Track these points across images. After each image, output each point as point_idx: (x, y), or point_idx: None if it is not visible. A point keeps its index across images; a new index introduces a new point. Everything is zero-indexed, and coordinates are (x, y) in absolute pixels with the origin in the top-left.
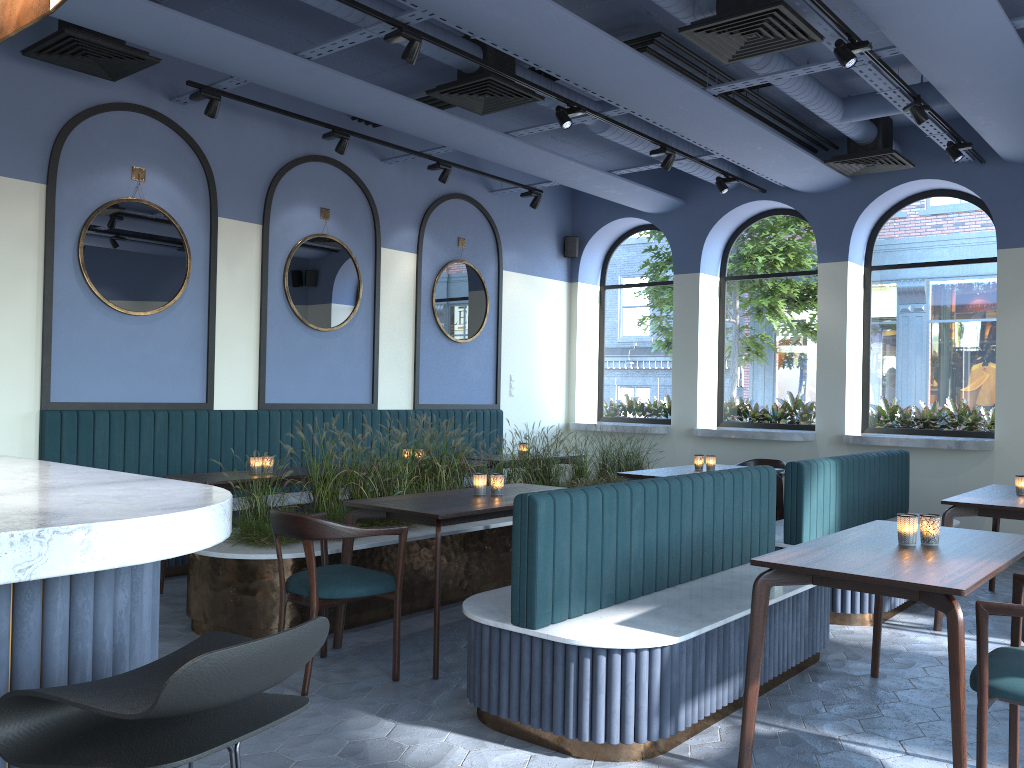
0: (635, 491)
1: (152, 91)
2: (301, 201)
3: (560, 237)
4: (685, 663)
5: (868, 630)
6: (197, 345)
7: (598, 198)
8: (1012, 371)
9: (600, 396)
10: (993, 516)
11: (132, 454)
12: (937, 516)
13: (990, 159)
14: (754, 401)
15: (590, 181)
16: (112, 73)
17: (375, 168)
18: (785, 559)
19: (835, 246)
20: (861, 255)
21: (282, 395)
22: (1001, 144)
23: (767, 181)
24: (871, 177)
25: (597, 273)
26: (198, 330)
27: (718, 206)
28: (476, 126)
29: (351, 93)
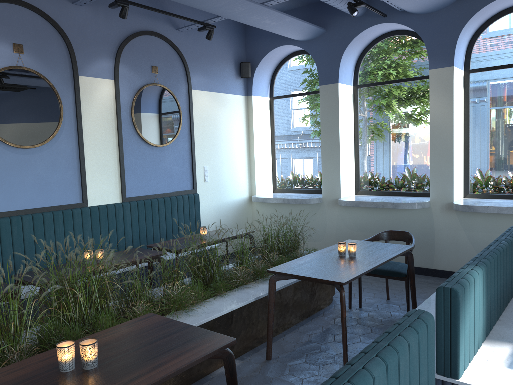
0: None
1: None
2: None
3: (237, 63)
4: None
5: None
6: None
7: (263, 32)
8: None
9: (273, 175)
10: None
11: None
12: None
13: None
14: (381, 176)
15: (247, 12)
16: None
17: (67, 9)
18: None
19: (443, 55)
20: (462, 61)
21: None
22: None
23: (387, 7)
24: None
25: (267, 88)
26: None
27: (350, 30)
28: None
29: None
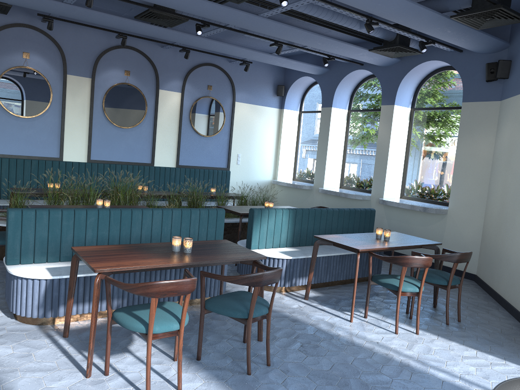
0: (90, 213)
1: (33, 17)
2: (114, 67)
3: (275, 85)
4: (63, 288)
5: (270, 294)
6: (55, 132)
7: None
8: (461, 172)
9: (294, 168)
10: (338, 246)
11: (20, 177)
12: (188, 239)
13: (465, 50)
14: (356, 176)
15: (261, 58)
16: (1, 11)
17: (158, 51)
18: (86, 248)
19: (389, 96)
20: (408, 101)
21: (100, 156)
22: (450, 42)
23: None
24: (409, 58)
25: (297, 104)
26: (56, 125)
27: (342, 72)
28: (176, 32)
29: (100, 18)
